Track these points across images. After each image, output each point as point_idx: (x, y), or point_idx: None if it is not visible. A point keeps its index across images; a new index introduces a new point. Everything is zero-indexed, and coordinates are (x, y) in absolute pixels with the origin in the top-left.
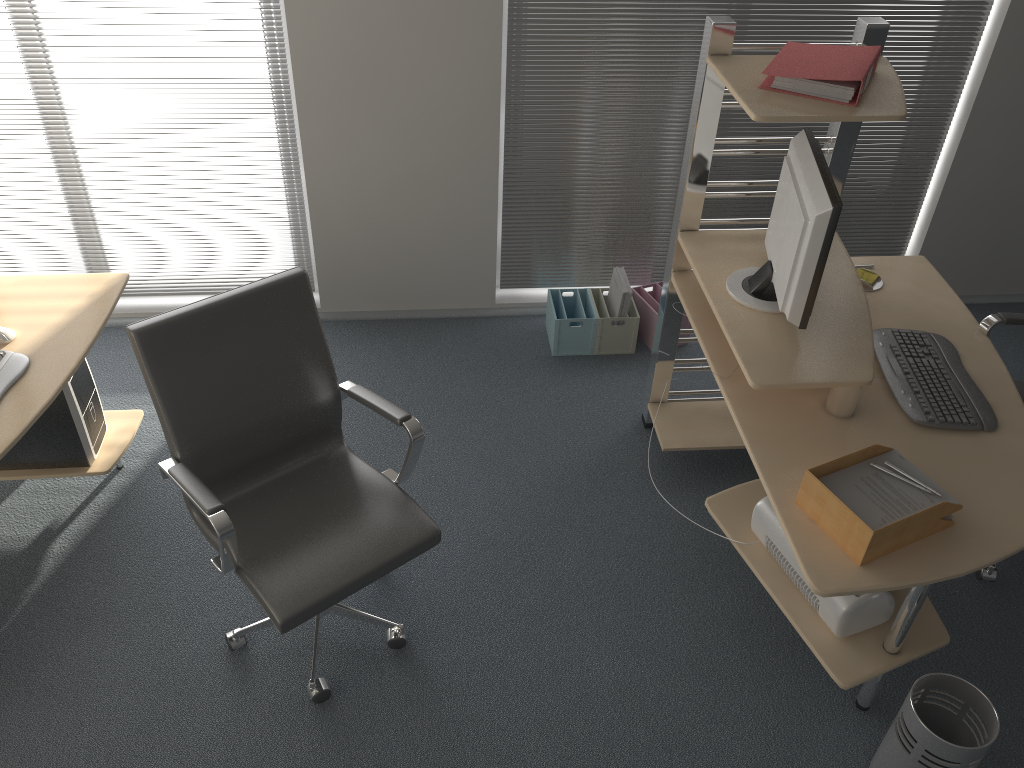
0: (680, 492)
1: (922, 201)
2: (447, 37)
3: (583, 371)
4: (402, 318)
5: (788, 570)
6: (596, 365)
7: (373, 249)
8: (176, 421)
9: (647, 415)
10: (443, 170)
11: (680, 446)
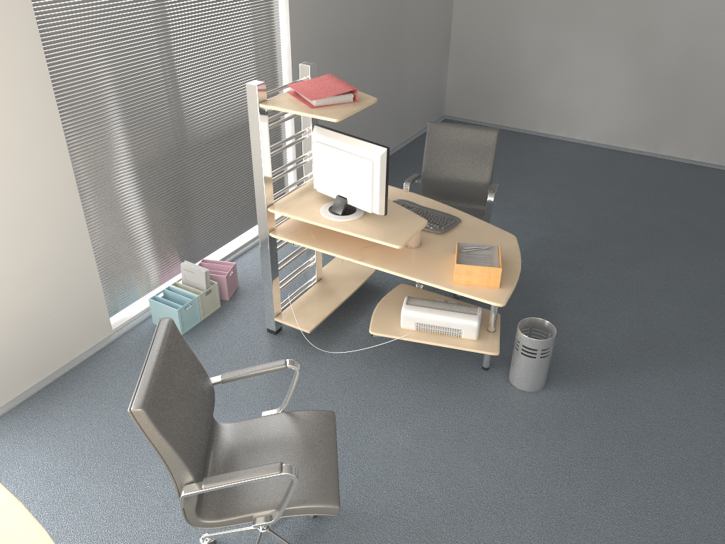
0: (328, 348)
1: (286, 158)
2: (31, 156)
3: (209, 331)
4: (58, 377)
5: (436, 329)
6: (211, 324)
7: (20, 337)
8: (183, 455)
9: (275, 326)
10: (54, 252)
11: (314, 325)
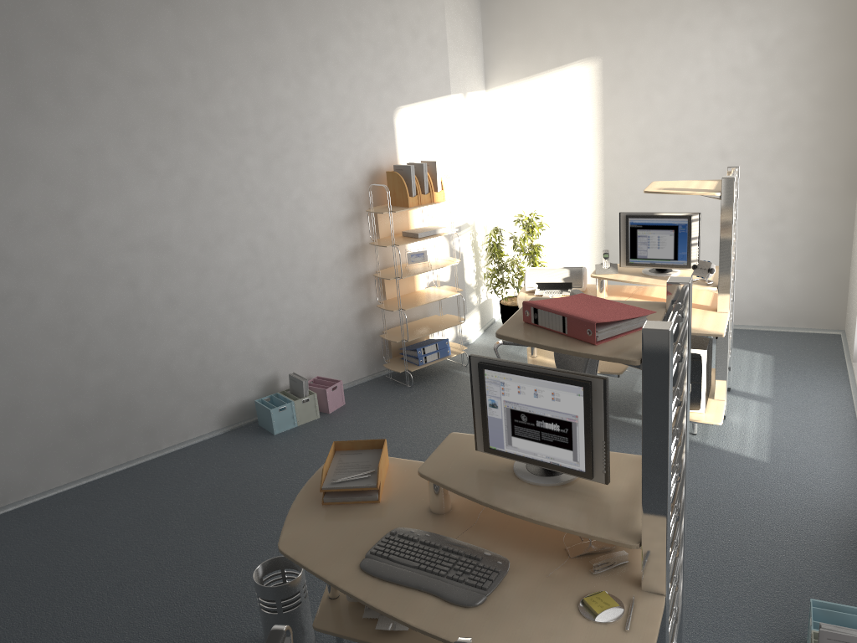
0: None
1: None
2: None
3: None
4: None
5: None
6: None
7: None
8: None
9: None
10: None
11: None
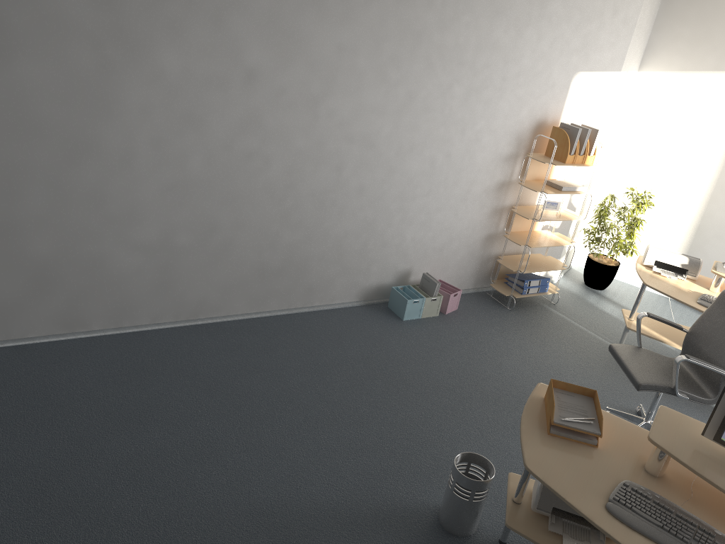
0: None
1: None
2: None
3: None
4: None
5: None
6: None
7: None
8: (698, 320)
9: None
10: None
11: None
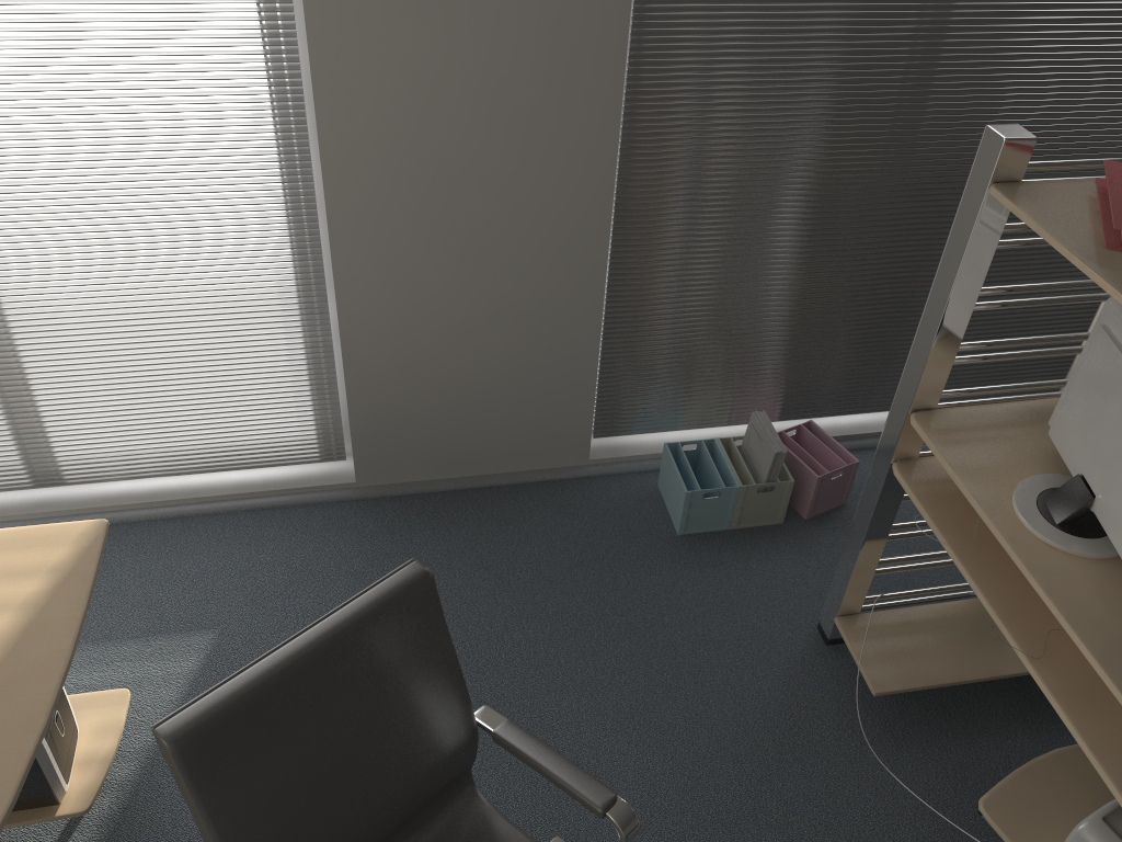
0: (899, 749)
1: None
2: (544, 127)
3: (724, 557)
4: (467, 487)
5: None
6: (738, 546)
7: (430, 405)
8: None
9: (831, 630)
10: (529, 300)
11: (896, 687)
